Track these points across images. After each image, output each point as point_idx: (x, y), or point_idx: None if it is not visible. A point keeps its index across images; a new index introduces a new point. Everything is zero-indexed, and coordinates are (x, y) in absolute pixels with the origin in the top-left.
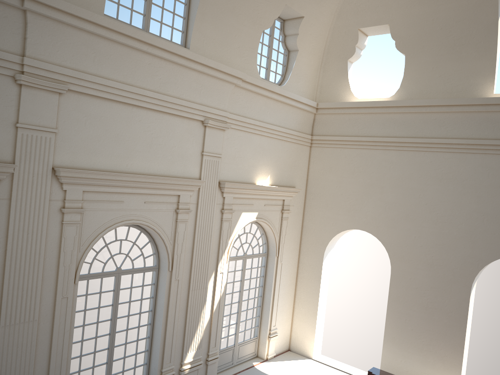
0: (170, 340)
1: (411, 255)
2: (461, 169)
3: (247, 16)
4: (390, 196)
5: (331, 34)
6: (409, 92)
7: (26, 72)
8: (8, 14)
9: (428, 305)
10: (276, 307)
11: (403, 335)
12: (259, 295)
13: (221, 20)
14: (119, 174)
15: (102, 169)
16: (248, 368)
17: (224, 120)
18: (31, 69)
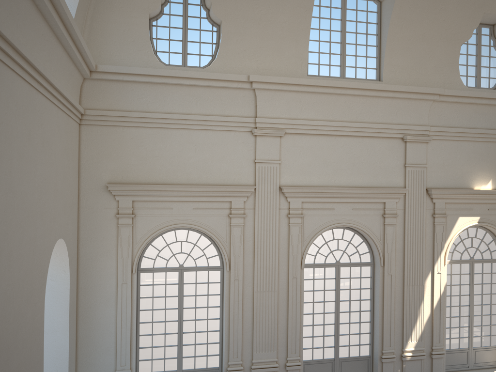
0: (388, 326)
1: None
2: None
3: (439, 37)
4: None
5: None
6: None
7: (257, 127)
8: (245, 94)
9: None
10: None
11: None
12: None
13: (412, 49)
14: (326, 188)
15: (315, 185)
16: None
17: (425, 134)
18: (261, 124)
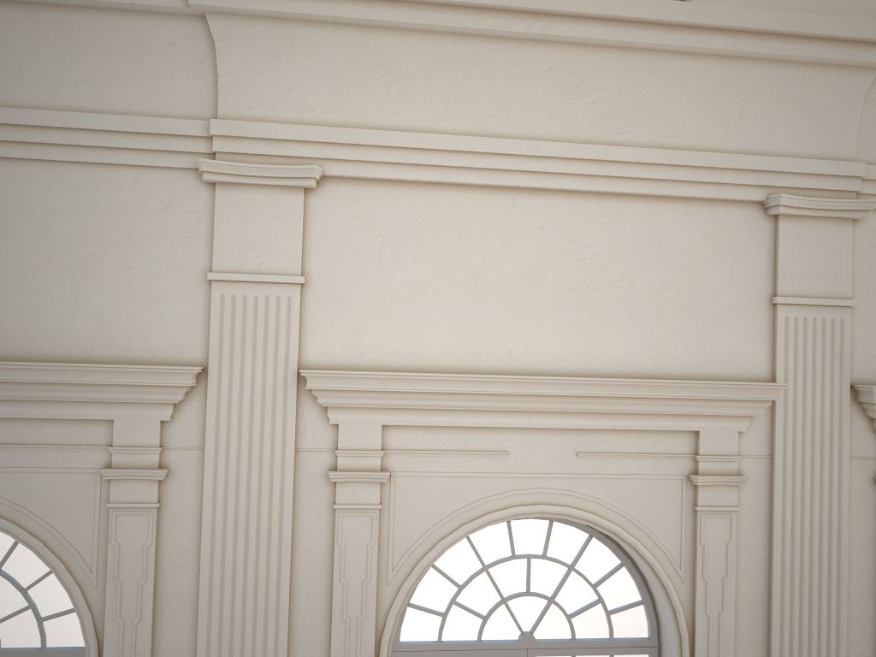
0: None
1: None
2: None
3: None
4: None
5: None
6: None
7: (219, 152)
8: (174, 36)
9: None
10: None
11: None
12: None
13: None
14: (471, 378)
15: (436, 367)
16: None
17: (849, 190)
18: (230, 144)
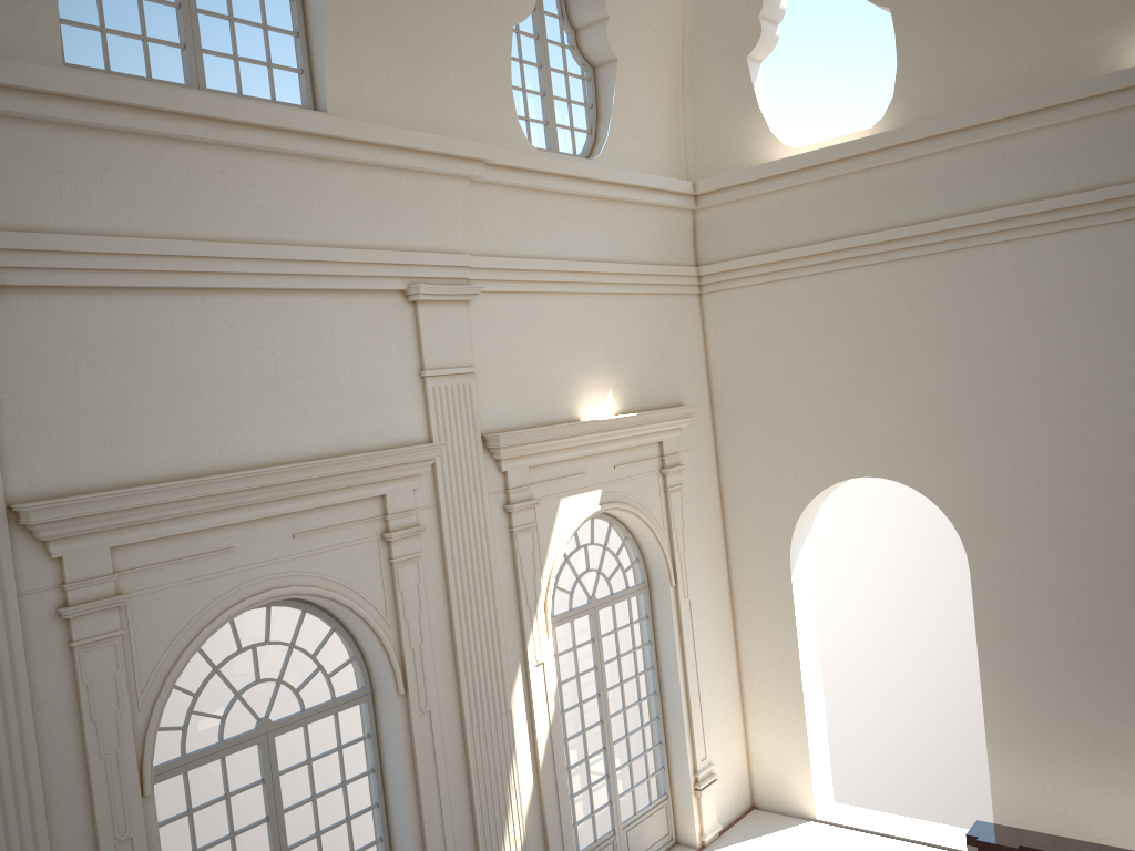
0: None
1: (1014, 516)
2: (1099, 270)
3: None
4: (929, 377)
5: (692, 1)
6: (922, 101)
7: None
8: None
9: (1085, 636)
10: (699, 712)
11: (1036, 723)
12: (649, 690)
13: (397, 20)
14: (201, 481)
15: (153, 478)
16: None
17: (462, 277)
18: None
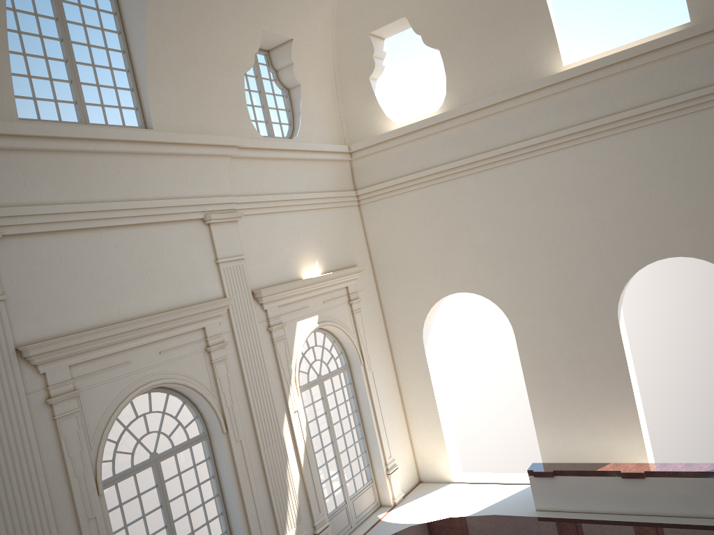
0: (257, 525)
1: (532, 303)
2: (556, 174)
3: (217, 62)
4: (482, 236)
5: (337, 50)
6: (461, 95)
7: None
8: None
9: (574, 360)
10: (384, 432)
11: (556, 409)
12: (356, 423)
13: (184, 77)
14: (112, 327)
15: (86, 328)
16: (374, 525)
17: (232, 208)
18: None
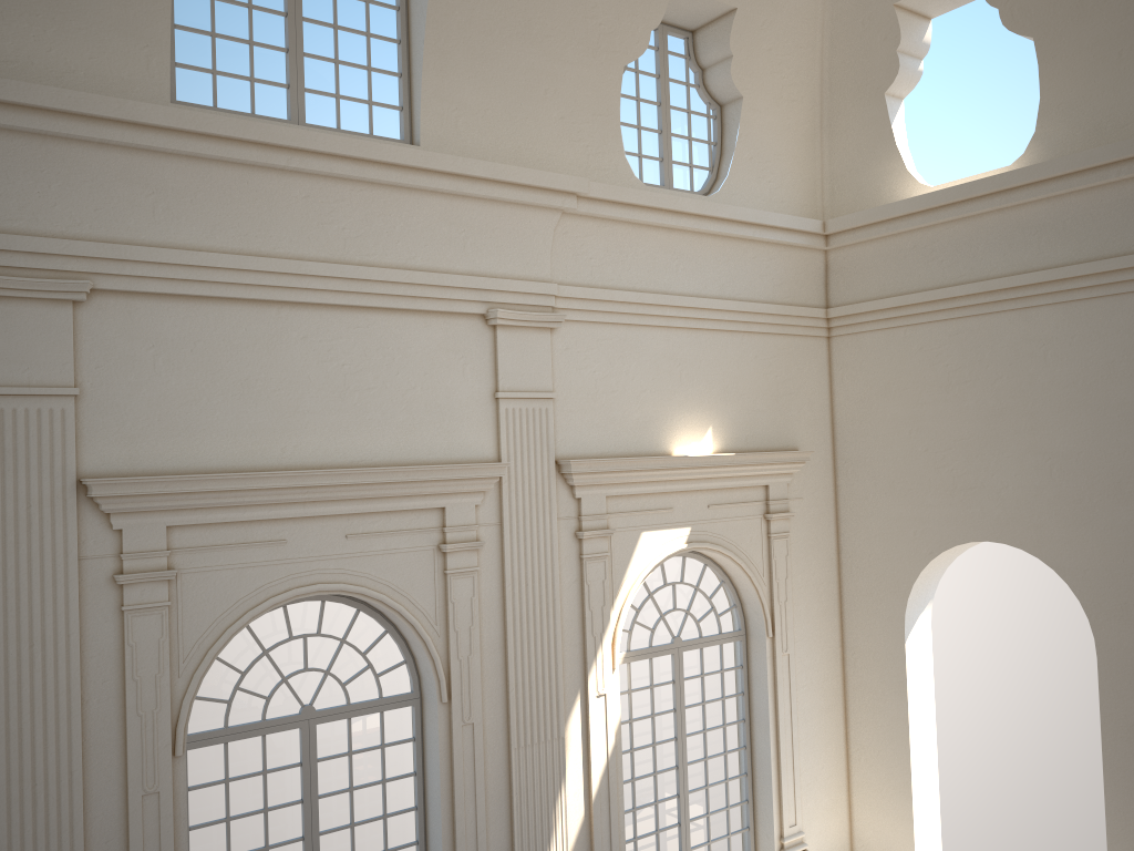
0: None
1: None
2: None
3: (569, 38)
4: (1060, 436)
5: (830, 38)
6: (1066, 135)
7: None
8: None
9: None
10: (791, 775)
11: None
12: (740, 743)
13: (498, 61)
14: (253, 475)
15: (215, 468)
16: None
17: (547, 305)
18: None
